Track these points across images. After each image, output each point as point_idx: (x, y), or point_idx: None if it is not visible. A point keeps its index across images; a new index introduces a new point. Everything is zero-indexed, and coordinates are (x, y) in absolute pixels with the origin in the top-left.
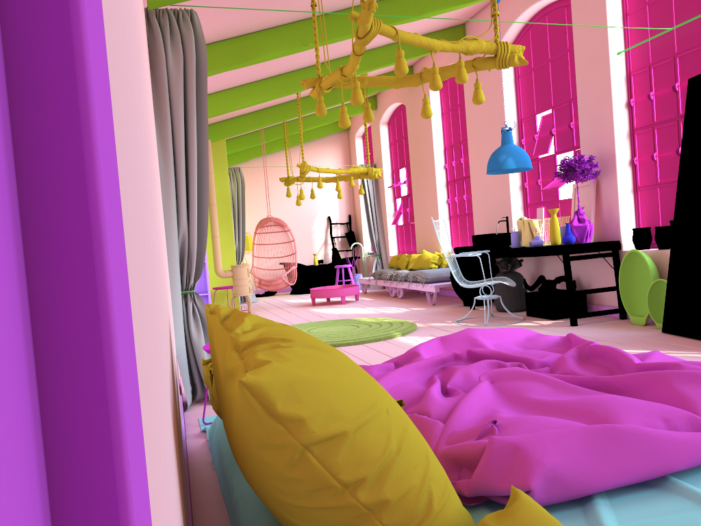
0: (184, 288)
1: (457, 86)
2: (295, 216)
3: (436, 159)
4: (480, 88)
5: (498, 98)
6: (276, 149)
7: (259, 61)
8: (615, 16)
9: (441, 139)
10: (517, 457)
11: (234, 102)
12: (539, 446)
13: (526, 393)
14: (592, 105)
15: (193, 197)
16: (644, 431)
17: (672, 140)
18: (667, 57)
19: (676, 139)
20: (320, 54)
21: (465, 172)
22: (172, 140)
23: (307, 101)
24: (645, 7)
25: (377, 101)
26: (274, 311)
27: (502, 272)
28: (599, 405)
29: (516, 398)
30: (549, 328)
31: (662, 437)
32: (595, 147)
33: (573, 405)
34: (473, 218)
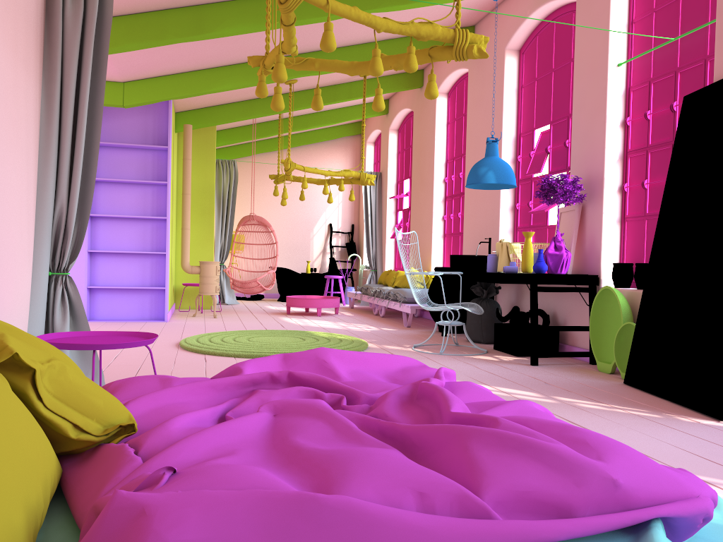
0: (56, 269)
1: (464, 94)
2: (294, 220)
3: (436, 172)
4: (434, 81)
5: (498, 108)
6: (282, 147)
7: (217, 35)
8: (620, 23)
9: (444, 150)
10: (136, 526)
11: (209, 84)
12: (175, 513)
13: (295, 434)
14: (586, 121)
15: (76, 167)
16: (361, 508)
17: (665, 166)
18: (669, 72)
19: (669, 166)
20: (306, 41)
21: (463, 188)
22: (61, 100)
23: (304, 95)
24: (651, 15)
25: (389, 105)
26: (242, 316)
27: (477, 298)
28: (343, 462)
29: (280, 439)
30: (505, 364)
31: (387, 520)
32: (584, 168)
33: (320, 457)
34: (463, 237)
